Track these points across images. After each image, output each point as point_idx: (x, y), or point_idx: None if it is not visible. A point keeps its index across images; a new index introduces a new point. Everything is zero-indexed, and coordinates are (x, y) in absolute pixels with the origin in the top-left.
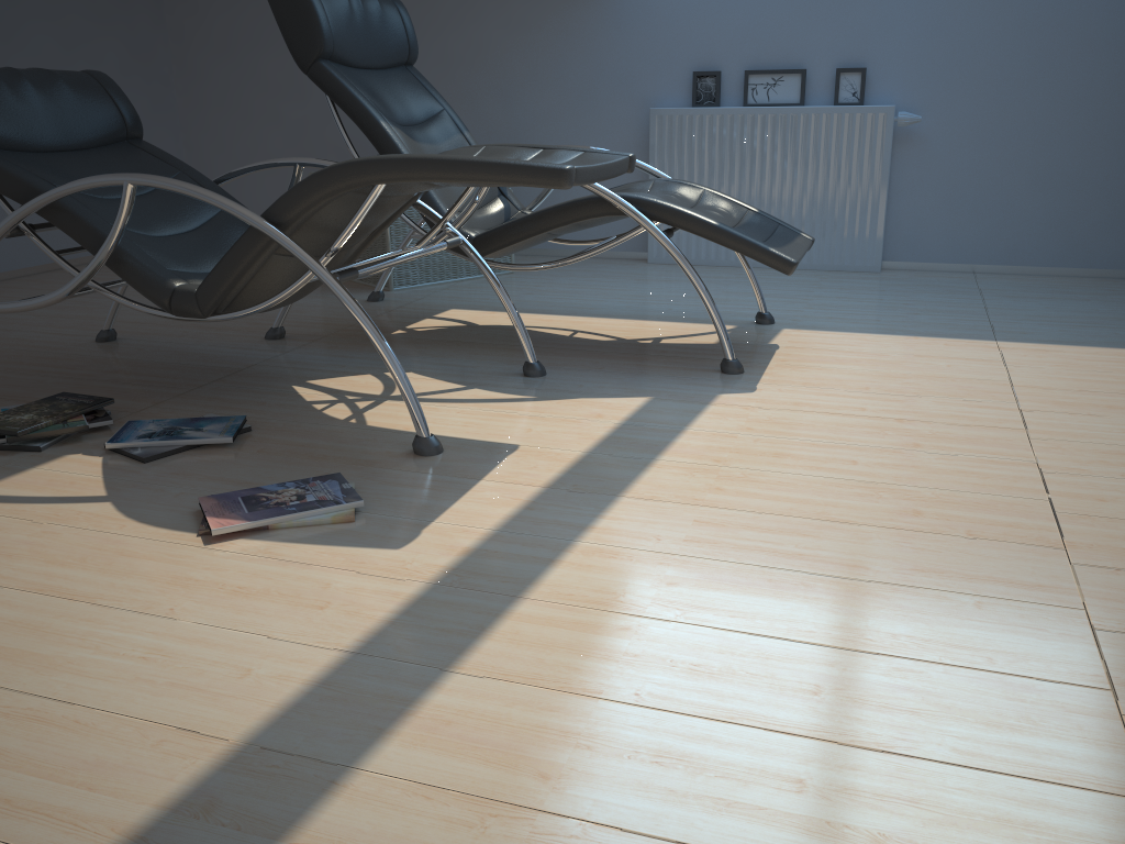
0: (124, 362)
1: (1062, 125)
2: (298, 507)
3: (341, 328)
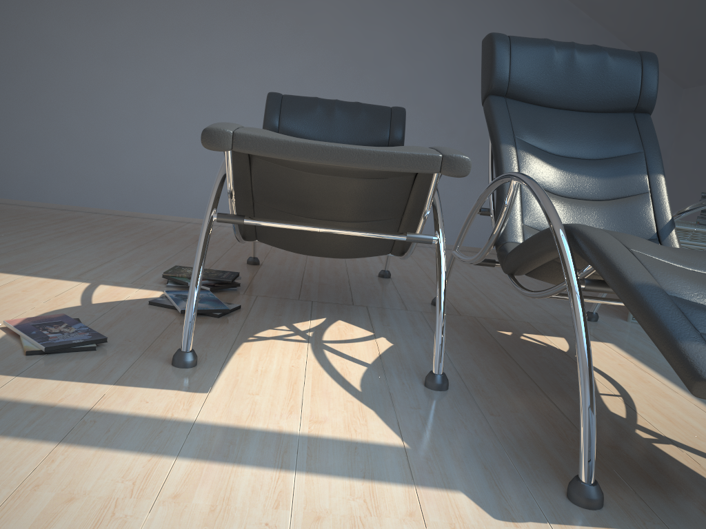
0: (343, 283)
1: None
2: (36, 333)
3: (490, 317)
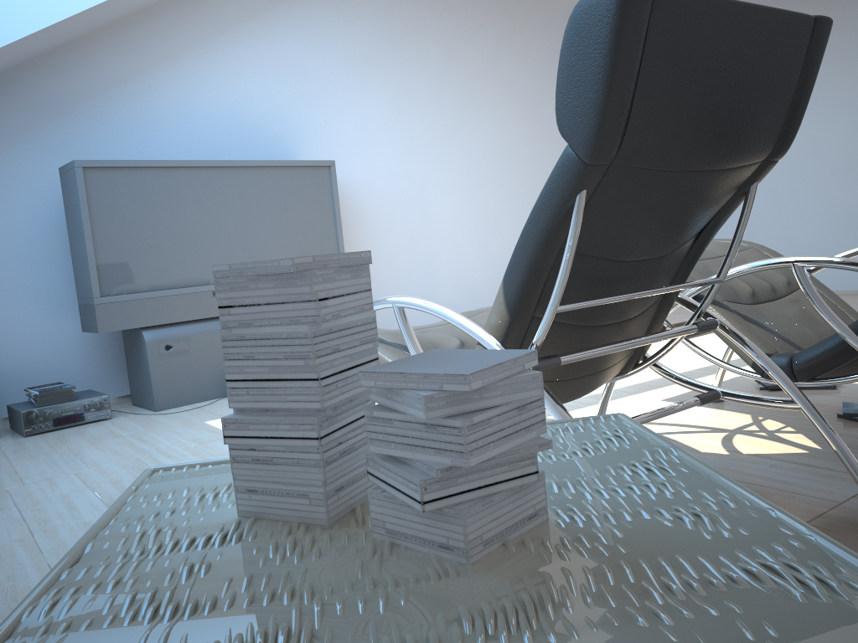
0: None
1: None
2: None
3: None
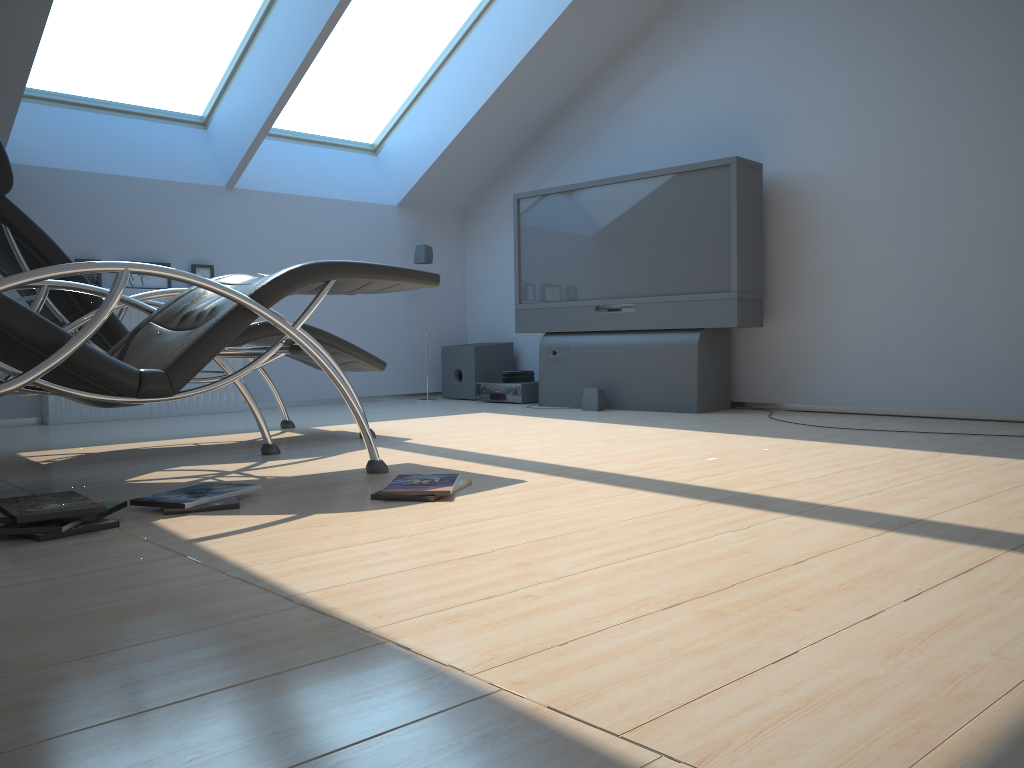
0: None
1: (330, 308)
2: (445, 480)
3: None
